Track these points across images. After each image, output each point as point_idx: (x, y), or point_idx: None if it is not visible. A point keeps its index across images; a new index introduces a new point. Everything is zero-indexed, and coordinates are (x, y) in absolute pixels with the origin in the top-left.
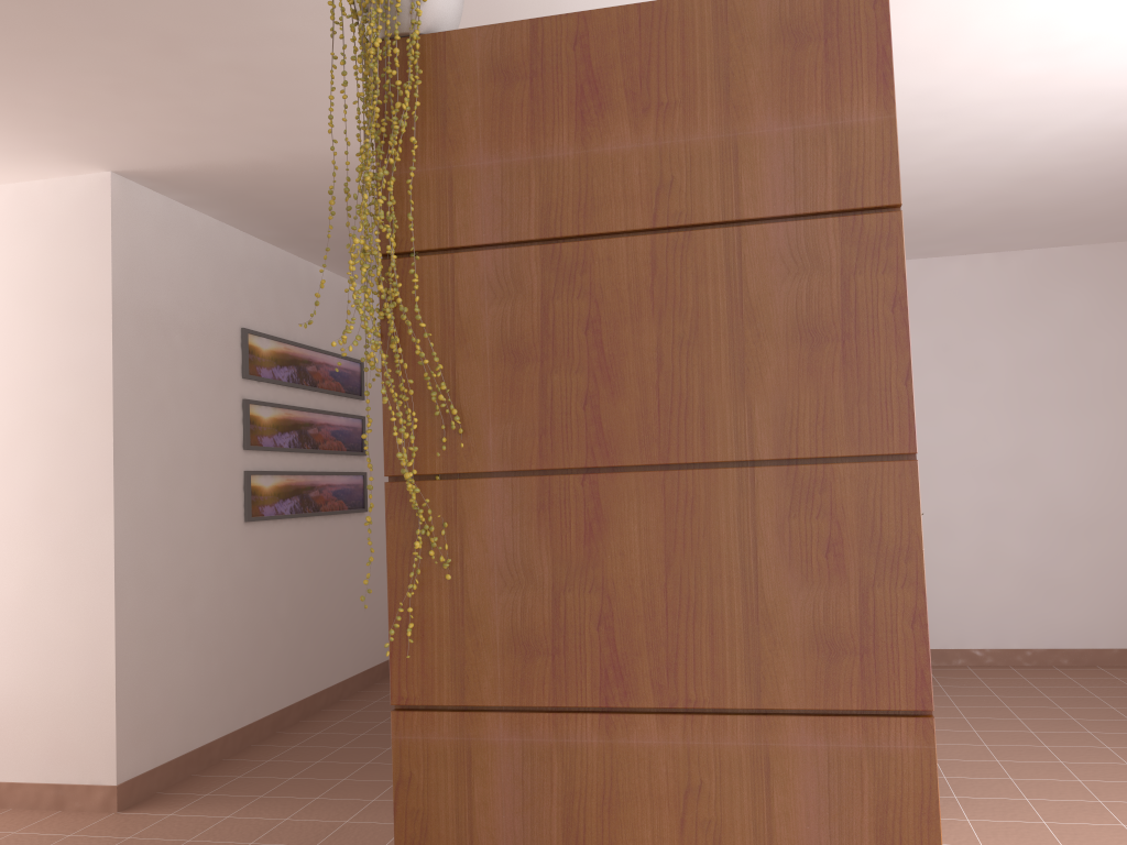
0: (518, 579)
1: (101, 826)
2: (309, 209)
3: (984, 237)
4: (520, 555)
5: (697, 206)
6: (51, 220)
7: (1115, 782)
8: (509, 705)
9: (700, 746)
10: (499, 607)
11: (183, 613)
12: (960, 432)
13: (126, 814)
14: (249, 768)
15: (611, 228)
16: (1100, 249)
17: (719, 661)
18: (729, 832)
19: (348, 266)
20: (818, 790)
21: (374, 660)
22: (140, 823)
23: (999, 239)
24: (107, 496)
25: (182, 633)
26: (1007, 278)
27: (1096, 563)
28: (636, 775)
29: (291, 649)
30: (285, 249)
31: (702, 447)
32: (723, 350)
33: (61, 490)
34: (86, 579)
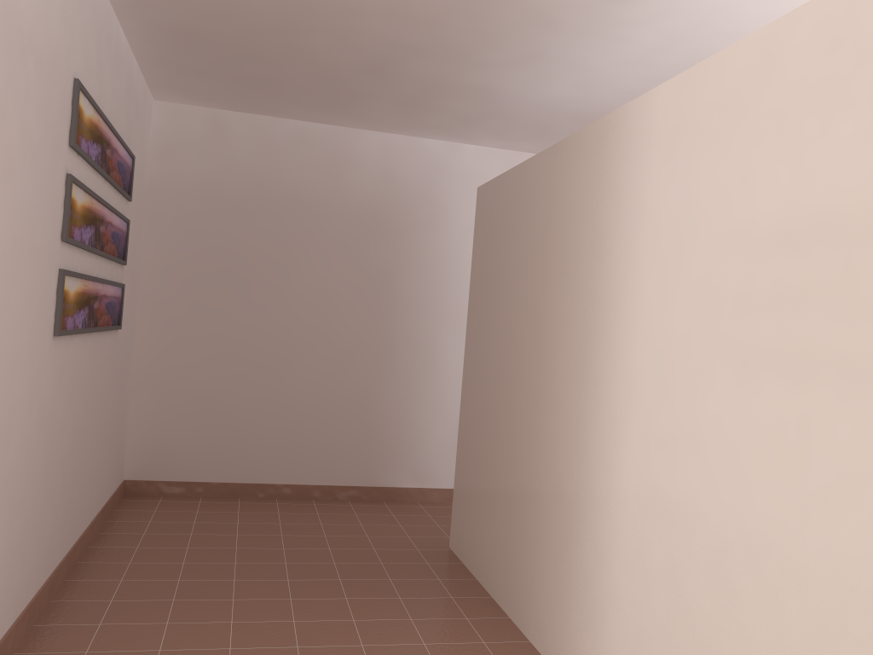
0: None
1: None
2: None
3: None
4: None
5: None
6: None
7: None
8: None
9: None
10: None
11: (0, 463)
12: None
13: None
14: None
15: None
16: None
17: None
18: None
19: (157, 41)
20: None
21: (107, 495)
22: None
23: None
24: None
25: None
26: None
27: None
28: None
29: (66, 495)
30: None
31: None
32: None
33: None
34: None
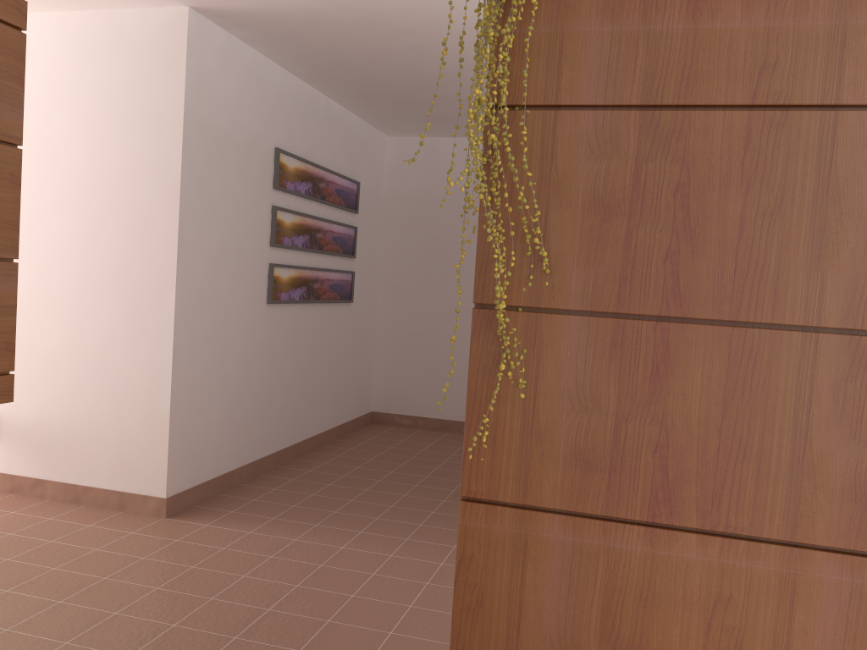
0: (585, 405)
1: (155, 528)
2: (341, 53)
3: None
4: (589, 384)
5: (797, 88)
6: (137, 44)
7: None
8: (564, 510)
9: (734, 565)
10: (565, 427)
11: (219, 371)
12: None
13: (172, 521)
14: (260, 494)
15: (710, 101)
16: None
17: (761, 497)
18: (750, 639)
19: (357, 104)
20: (837, 616)
21: (348, 417)
22: (184, 529)
23: None
24: (171, 275)
25: (217, 386)
26: None
27: None
28: (672, 581)
29: (291, 404)
30: (311, 85)
31: (771, 310)
32: (804, 224)
33: (134, 266)
34: (151, 338)
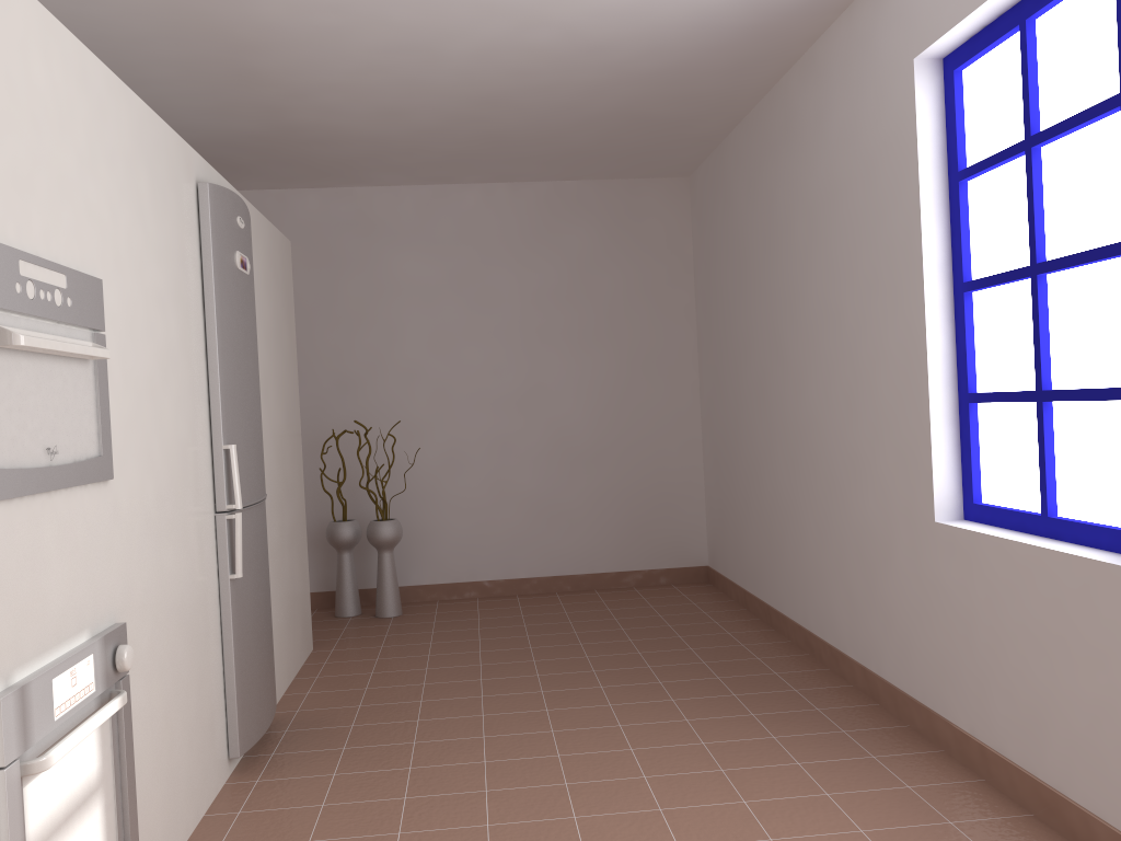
0: None
1: None
2: None
3: (486, 164)
4: None
5: None
6: None
7: (515, 714)
8: None
9: None
10: None
11: None
12: (474, 365)
13: None
14: None
15: None
16: (605, 185)
17: None
18: None
19: None
20: None
21: None
22: None
23: (503, 167)
24: None
25: None
26: (520, 210)
27: (597, 492)
28: None
29: None
30: None
31: None
32: None
33: None
34: None
